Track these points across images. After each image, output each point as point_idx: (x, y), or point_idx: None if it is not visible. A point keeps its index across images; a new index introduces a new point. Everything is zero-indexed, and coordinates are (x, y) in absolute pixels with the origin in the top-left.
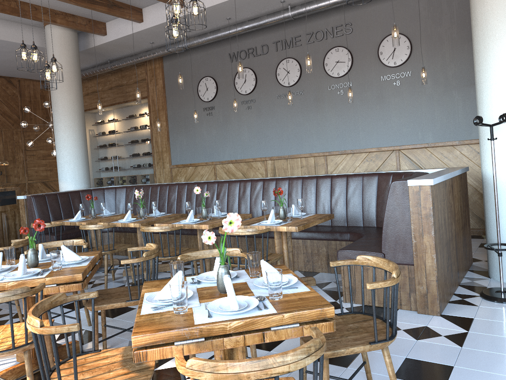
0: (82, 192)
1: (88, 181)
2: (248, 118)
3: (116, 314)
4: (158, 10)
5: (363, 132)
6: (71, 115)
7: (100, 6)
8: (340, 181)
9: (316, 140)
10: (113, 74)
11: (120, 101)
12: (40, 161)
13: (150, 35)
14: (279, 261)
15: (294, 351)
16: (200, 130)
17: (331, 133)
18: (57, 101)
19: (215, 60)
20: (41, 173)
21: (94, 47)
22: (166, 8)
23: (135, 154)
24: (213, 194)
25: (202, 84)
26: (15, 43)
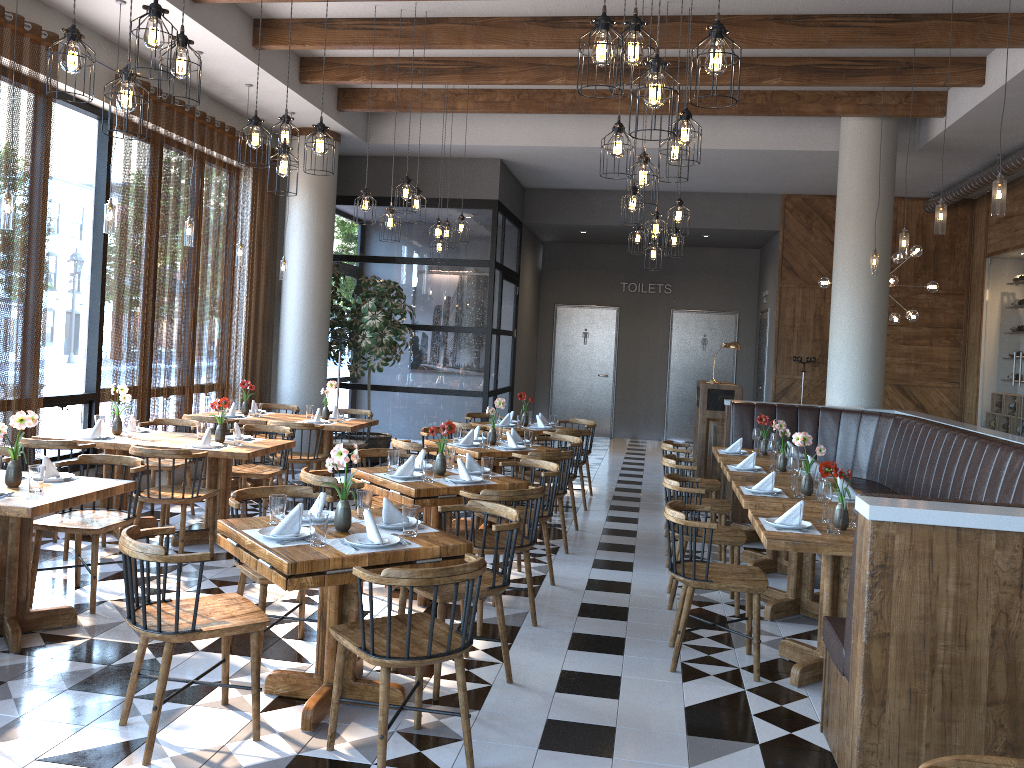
0: (823, 411)
1: (872, 395)
2: None
3: (598, 588)
4: (1003, 57)
5: None
6: (854, 272)
7: (873, 77)
8: None
9: None
10: None
11: None
12: (897, 347)
13: (1017, 105)
14: (756, 597)
15: (136, 542)
16: None
17: None
18: (836, 248)
19: None
20: (895, 369)
21: (934, 140)
22: (1012, 50)
23: None
24: (964, 462)
25: None
26: (799, 151)
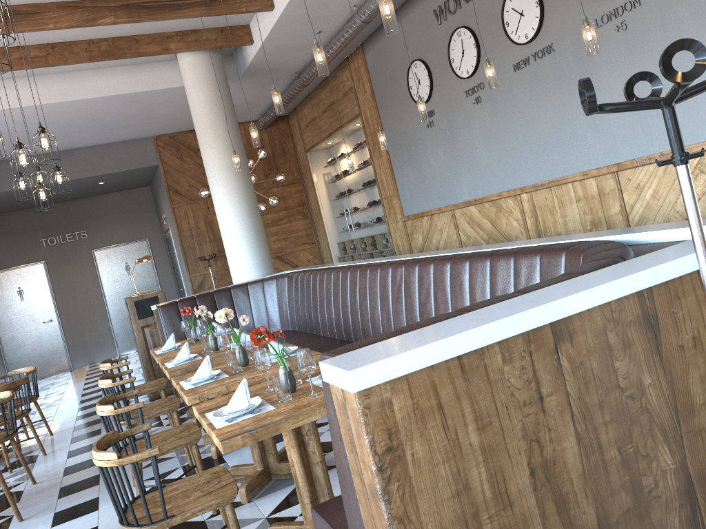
0: (234, 289)
1: (265, 266)
2: (481, 119)
3: None
4: None
5: (683, 106)
6: (224, 175)
7: (191, 9)
8: (503, 269)
9: (594, 142)
10: (323, 89)
11: (336, 127)
12: (269, 229)
13: (300, 23)
14: (229, 508)
15: None
16: (425, 154)
17: (618, 121)
18: (205, 159)
19: (419, 28)
20: (272, 246)
21: (251, 65)
22: None
23: (365, 203)
24: (355, 290)
25: (412, 75)
26: (152, 91)
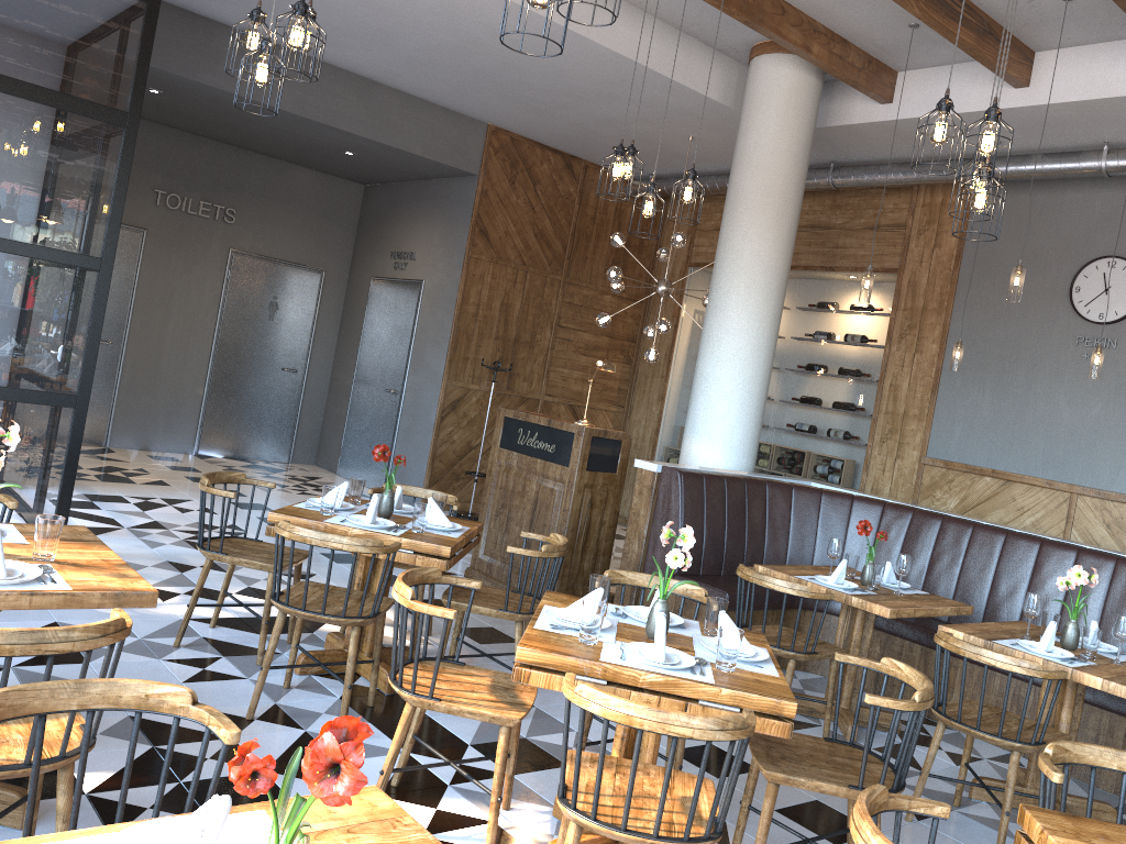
0: (772, 486)
1: (755, 454)
2: None
3: None
4: (1095, 64)
5: None
6: (764, 284)
7: (963, 29)
8: None
9: None
10: (810, 196)
11: (812, 263)
12: (577, 357)
13: (1020, 123)
14: None
15: None
16: (1050, 391)
17: None
18: (741, 243)
19: None
20: (571, 385)
21: (837, 127)
22: None
23: (817, 399)
24: None
25: (1091, 273)
26: (674, 84)
